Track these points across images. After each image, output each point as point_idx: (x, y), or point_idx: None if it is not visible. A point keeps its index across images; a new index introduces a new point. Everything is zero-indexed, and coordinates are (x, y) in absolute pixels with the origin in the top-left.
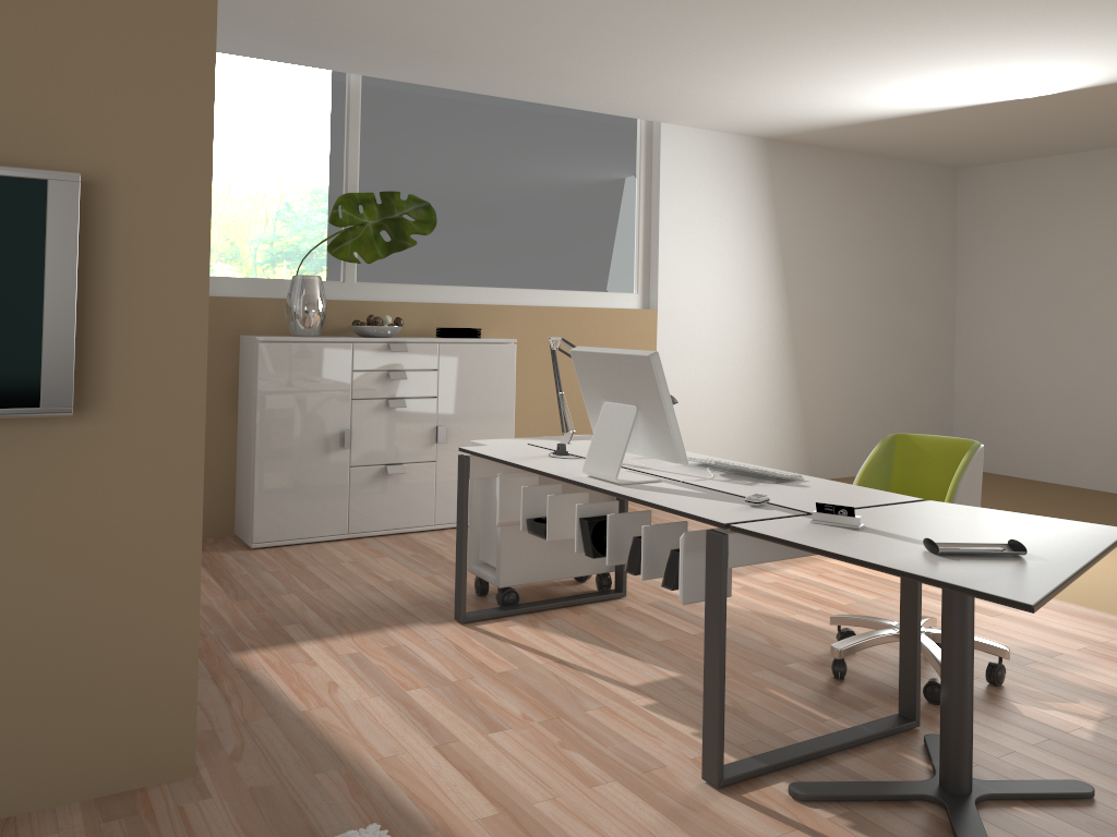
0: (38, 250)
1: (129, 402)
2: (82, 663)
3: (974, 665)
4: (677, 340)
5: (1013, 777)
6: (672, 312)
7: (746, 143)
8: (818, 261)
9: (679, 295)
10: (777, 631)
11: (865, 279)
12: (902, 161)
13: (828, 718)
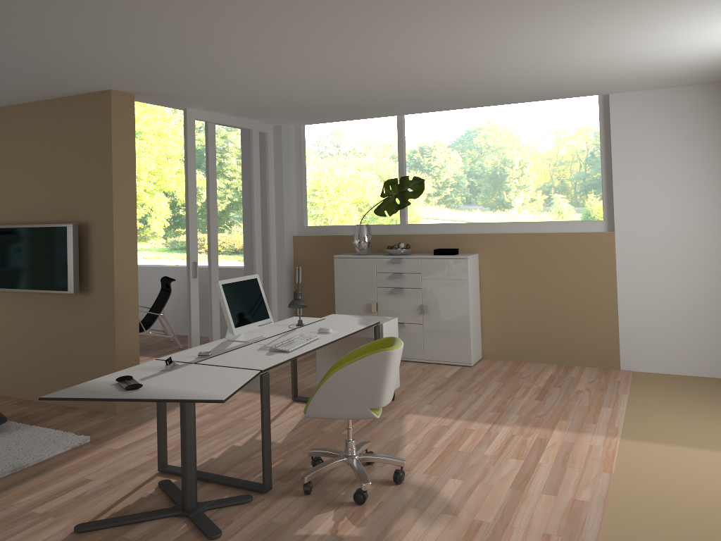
0: (66, 246)
1: (98, 290)
2: (91, 368)
3: (389, 494)
4: (637, 254)
5: (221, 520)
6: (629, 233)
7: (705, 90)
8: None
9: (635, 220)
10: (375, 446)
11: None
12: None
13: (257, 476)
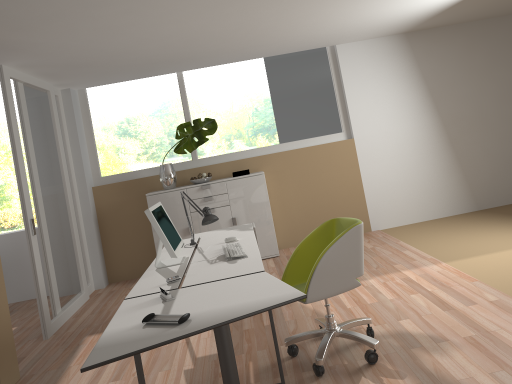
0: None
1: None
2: None
3: (380, 348)
4: (369, 151)
5: None
6: (363, 137)
7: (392, 39)
8: (457, 88)
9: (365, 128)
10: (307, 323)
11: (495, 90)
12: (510, 15)
13: (252, 382)
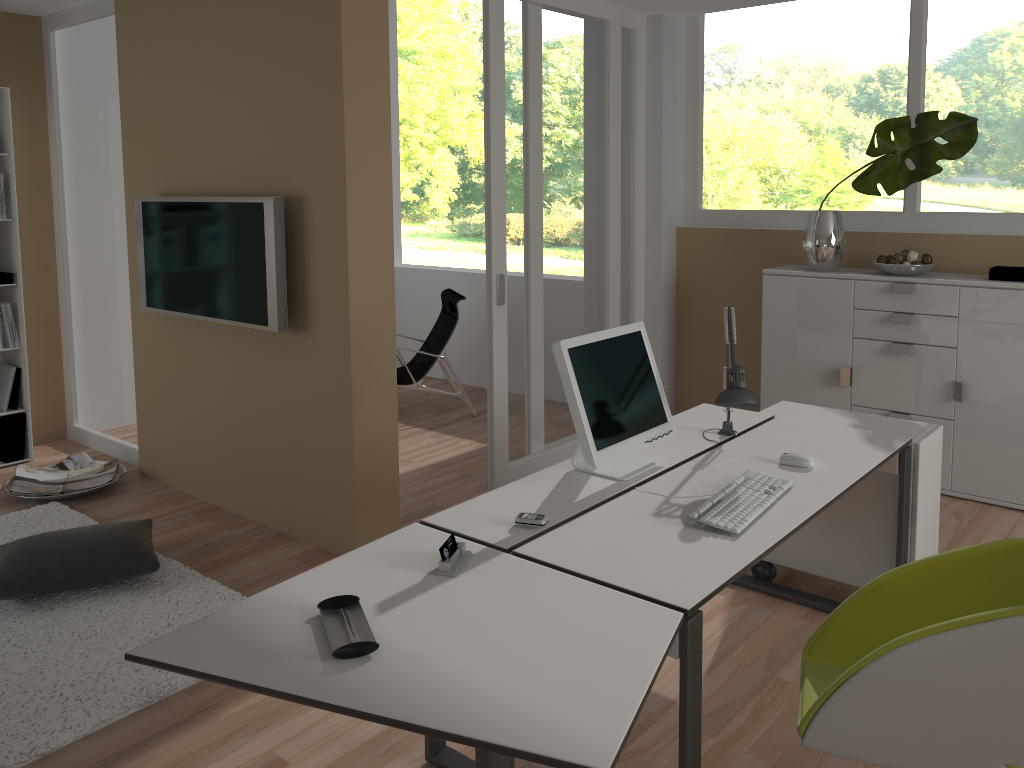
0: (263, 241)
1: (321, 328)
2: (313, 471)
3: None
4: None
5: None
6: None
7: None
8: None
9: None
10: None
11: None
12: None
13: None
